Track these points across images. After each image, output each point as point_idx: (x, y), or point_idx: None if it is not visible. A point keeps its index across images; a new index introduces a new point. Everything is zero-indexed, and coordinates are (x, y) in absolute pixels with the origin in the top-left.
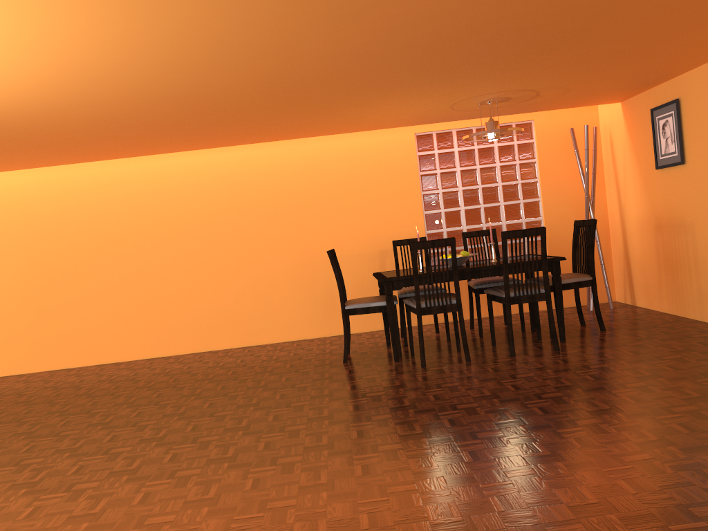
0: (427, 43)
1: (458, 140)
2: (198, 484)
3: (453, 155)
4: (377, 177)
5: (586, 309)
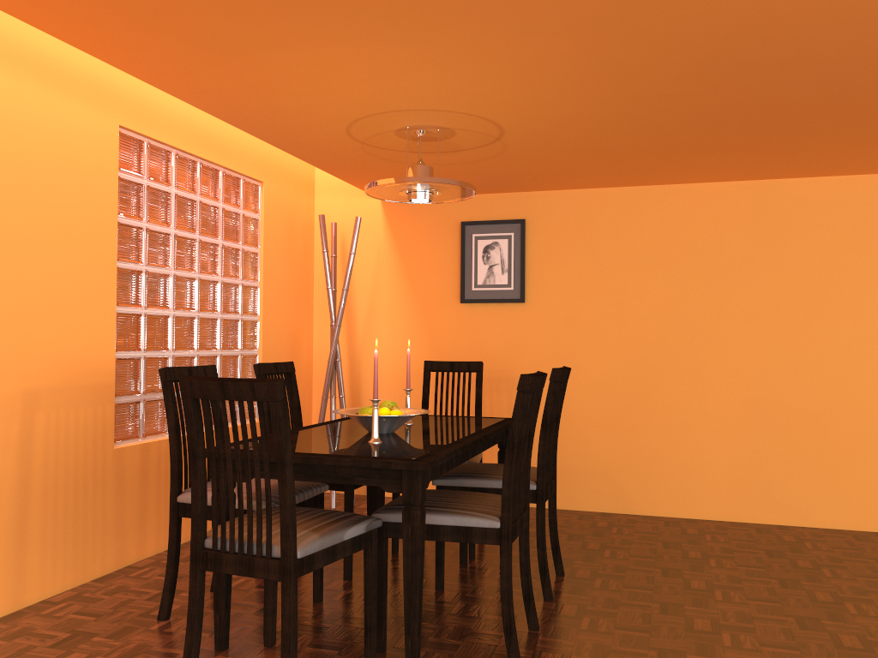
0: None
1: (178, 174)
2: None
3: (169, 200)
4: (42, 197)
5: None
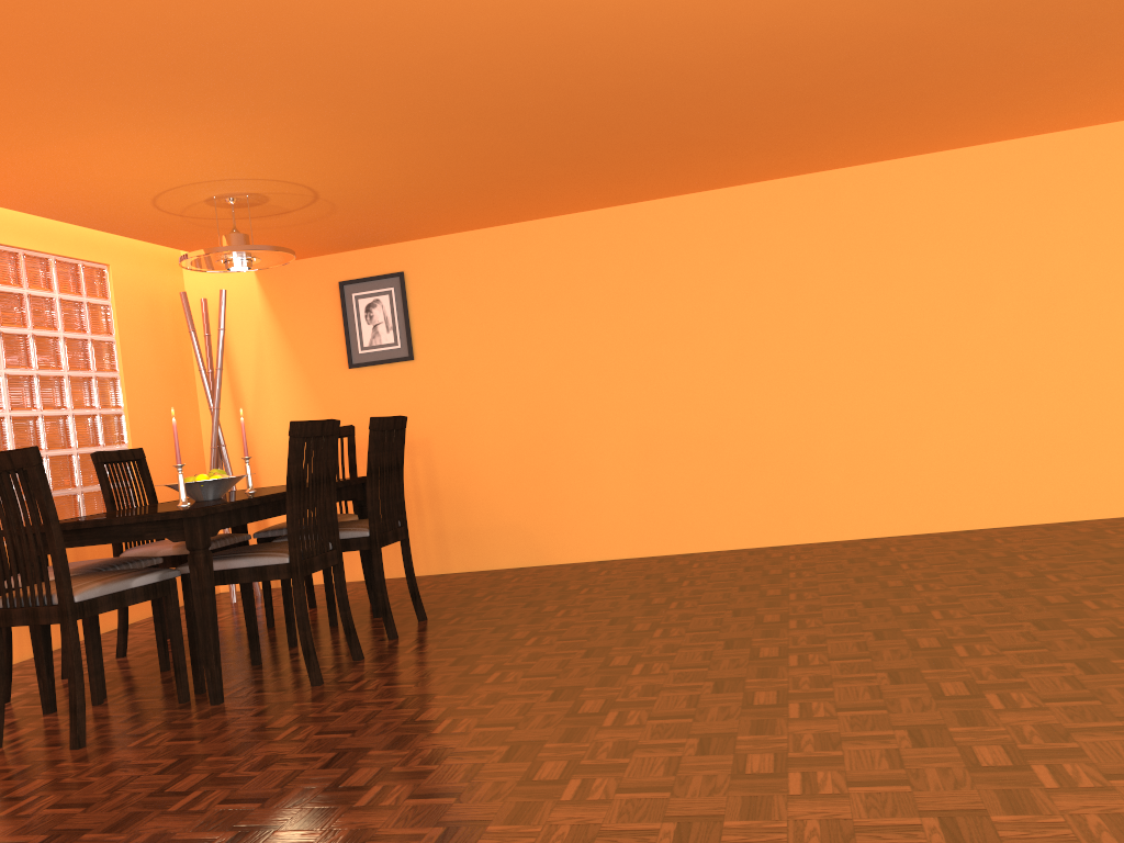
0: (585, 58)
1: None
2: (847, 842)
3: None
4: None
5: (219, 603)
